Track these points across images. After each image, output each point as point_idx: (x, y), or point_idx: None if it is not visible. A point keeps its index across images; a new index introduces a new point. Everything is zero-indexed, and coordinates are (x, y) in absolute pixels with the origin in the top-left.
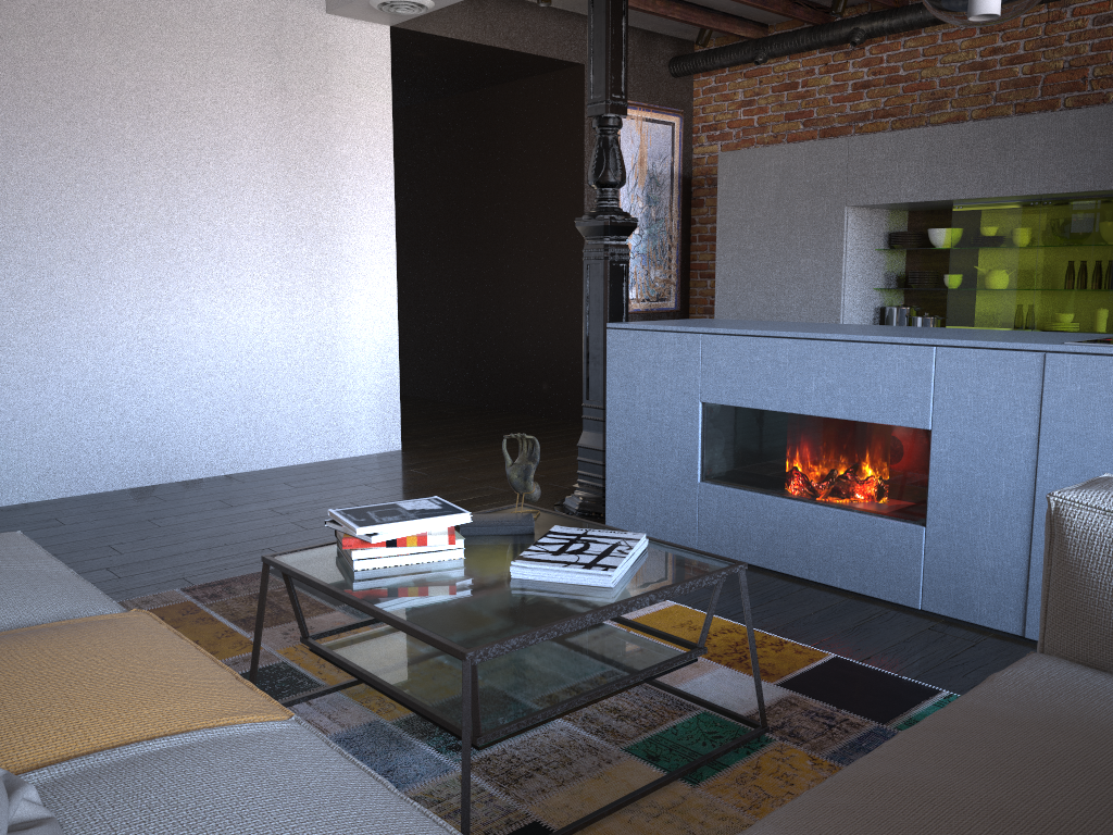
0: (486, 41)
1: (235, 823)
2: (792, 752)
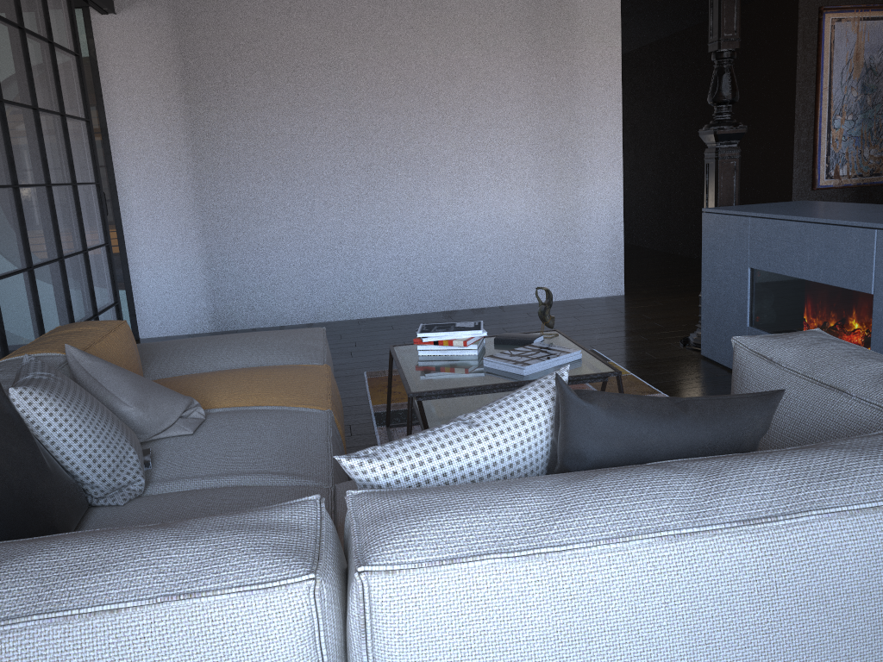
0: None
1: (250, 430)
2: None
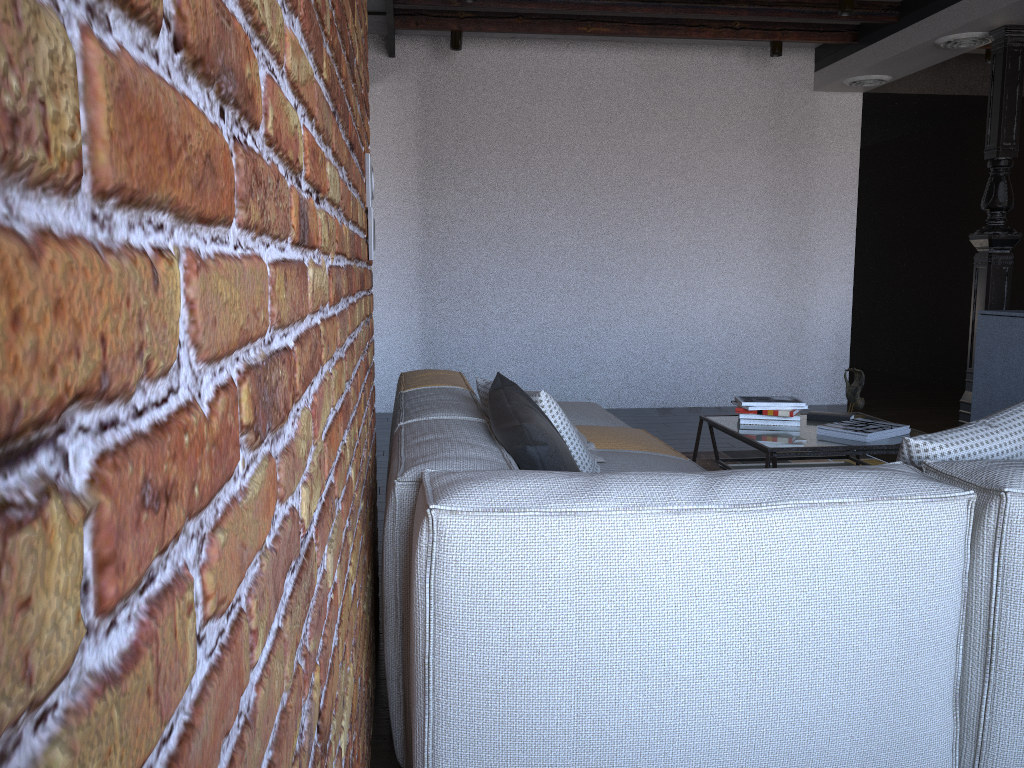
0: (945, 92)
1: (652, 463)
2: None
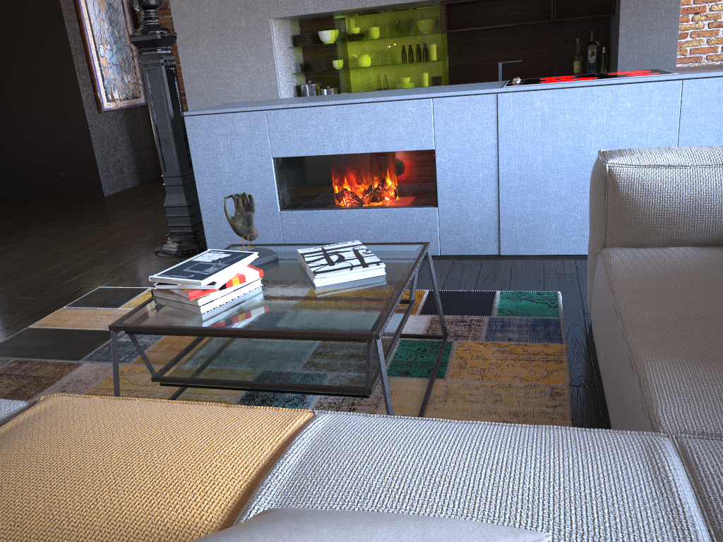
0: None
1: (453, 470)
2: (468, 344)
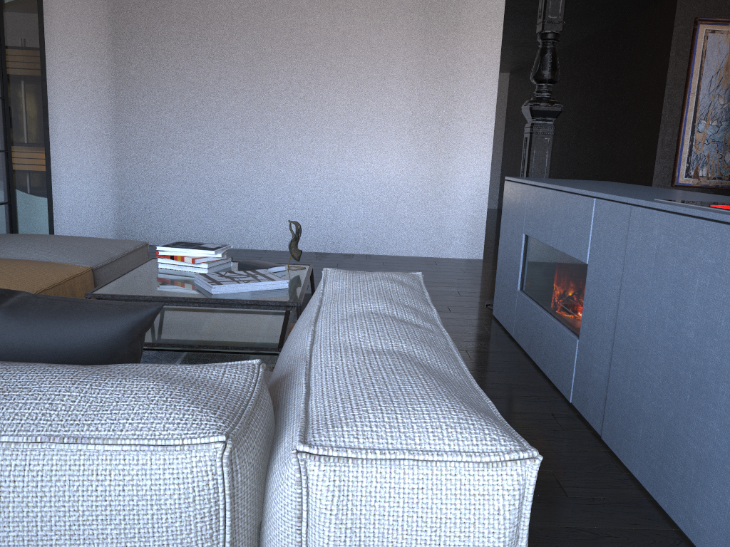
0: None
1: None
2: None
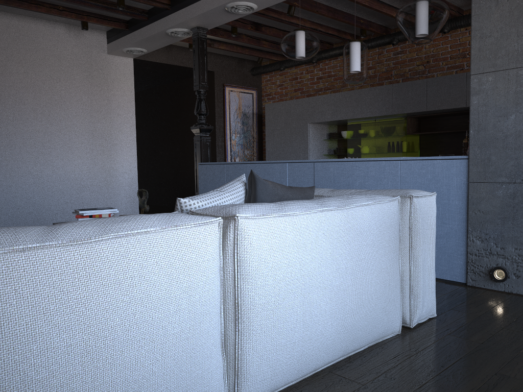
0: (172, 63)
1: None
2: None
